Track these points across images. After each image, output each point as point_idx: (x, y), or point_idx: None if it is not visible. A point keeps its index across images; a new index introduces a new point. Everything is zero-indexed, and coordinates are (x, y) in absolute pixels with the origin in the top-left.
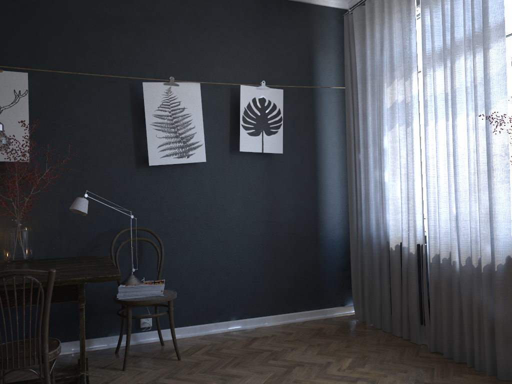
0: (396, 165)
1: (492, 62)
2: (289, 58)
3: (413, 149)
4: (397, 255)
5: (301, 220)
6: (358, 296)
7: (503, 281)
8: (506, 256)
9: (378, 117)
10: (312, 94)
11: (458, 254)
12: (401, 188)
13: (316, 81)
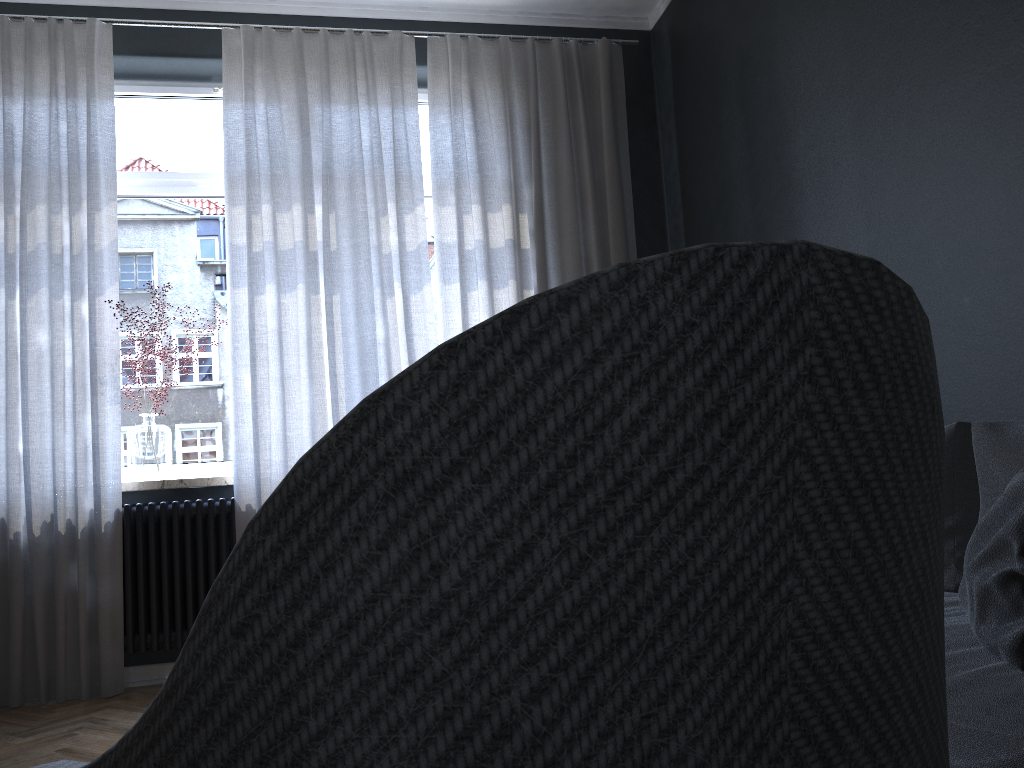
0: None
1: (102, 231)
2: None
3: None
4: None
5: None
6: None
7: (112, 547)
8: (116, 510)
9: None
10: None
11: (29, 518)
12: None
13: None
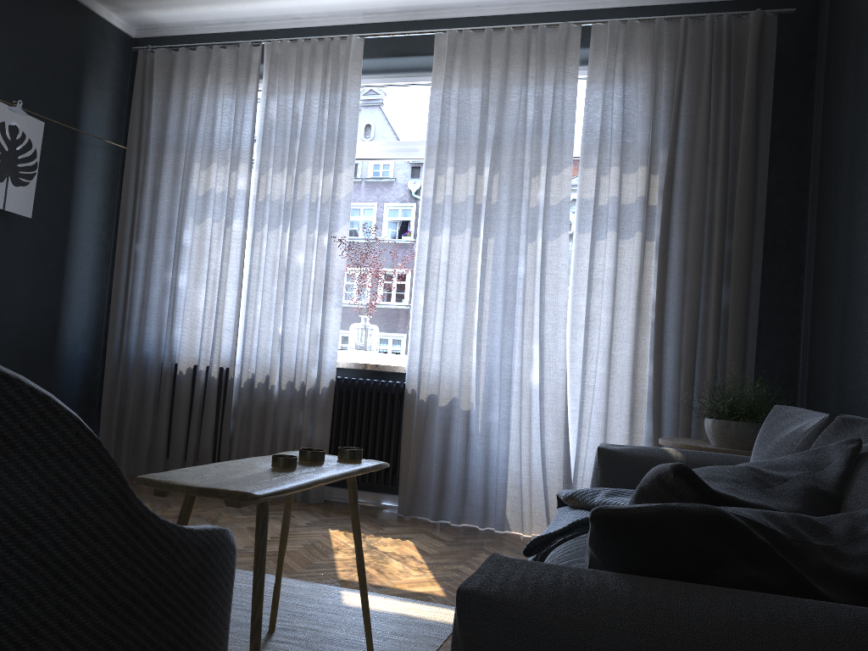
0: (201, 268)
1: (341, 186)
2: (52, 77)
3: (230, 254)
4: (188, 381)
5: (36, 324)
6: (110, 438)
7: (325, 404)
8: (330, 380)
9: (181, 203)
10: (75, 140)
11: (280, 377)
12: (206, 298)
13: (82, 123)
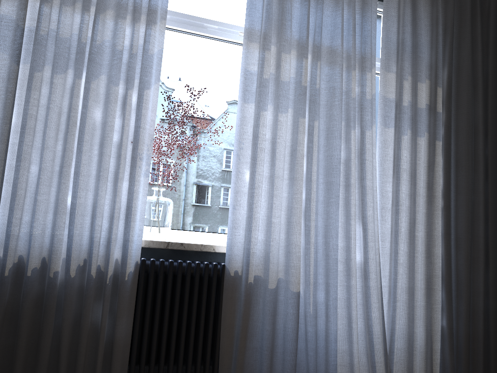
0: None
1: (155, 40)
2: None
3: None
4: None
5: None
6: None
7: (130, 293)
8: (135, 262)
9: None
10: None
11: (68, 261)
12: None
13: None
